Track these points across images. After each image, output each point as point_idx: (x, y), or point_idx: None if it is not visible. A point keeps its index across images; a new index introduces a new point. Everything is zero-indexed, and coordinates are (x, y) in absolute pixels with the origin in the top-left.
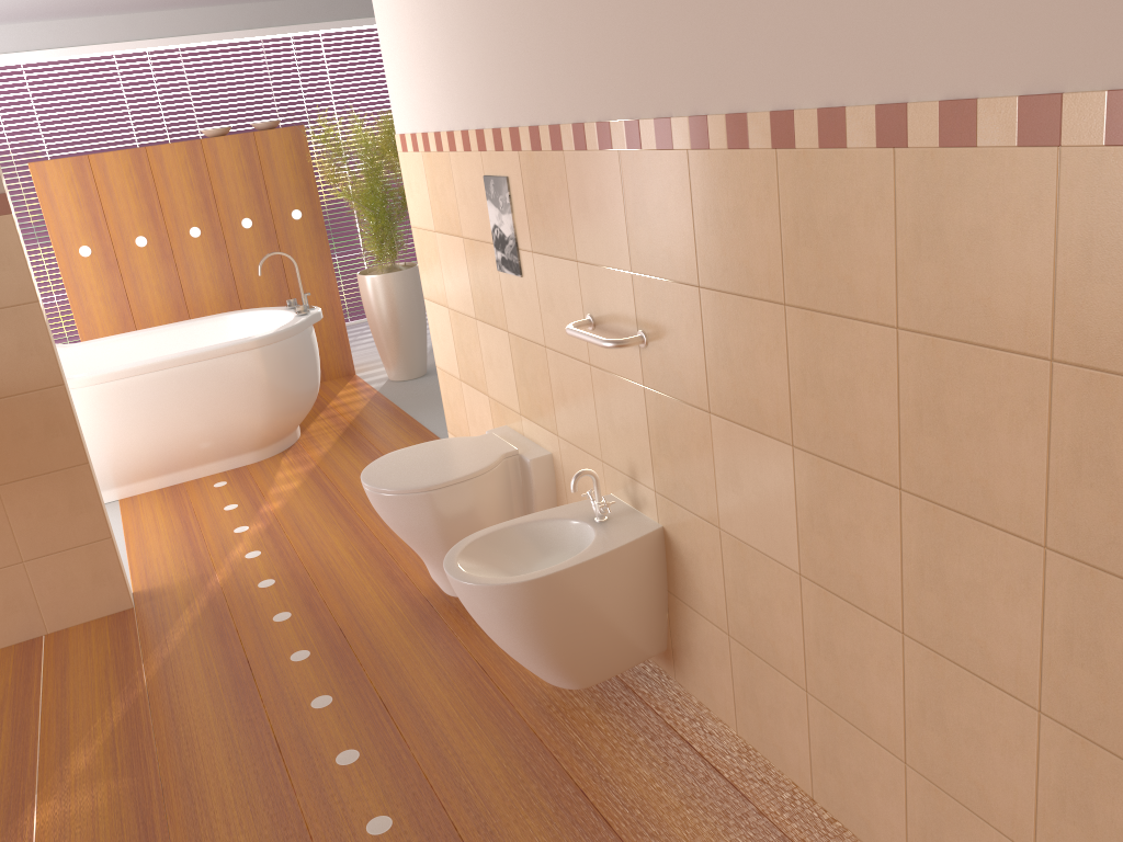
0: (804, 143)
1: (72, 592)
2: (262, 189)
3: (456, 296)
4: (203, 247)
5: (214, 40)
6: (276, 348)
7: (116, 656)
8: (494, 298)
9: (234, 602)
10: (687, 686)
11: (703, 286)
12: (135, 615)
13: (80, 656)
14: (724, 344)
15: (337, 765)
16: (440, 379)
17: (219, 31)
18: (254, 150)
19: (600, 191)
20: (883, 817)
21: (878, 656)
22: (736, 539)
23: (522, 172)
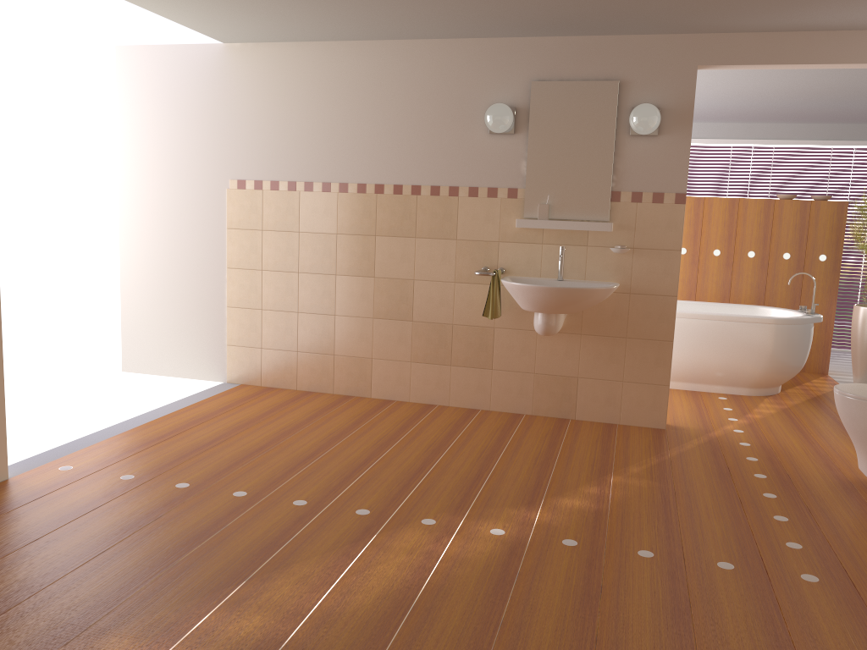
0: None
1: (639, 407)
2: (804, 236)
3: None
4: (752, 264)
5: (798, 144)
6: (786, 328)
7: (654, 442)
8: None
9: (723, 445)
10: None
11: None
12: (665, 432)
13: (635, 436)
14: None
15: (773, 518)
16: None
17: (804, 139)
18: (807, 212)
19: None
20: None
21: None
22: None
23: None
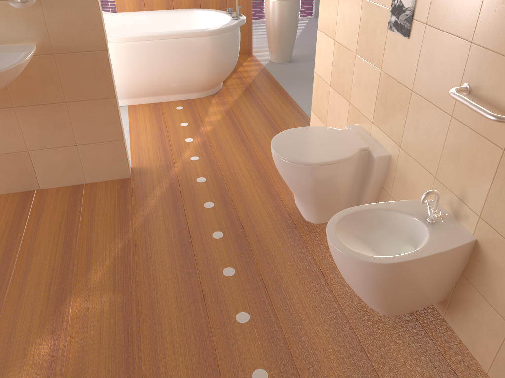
0: None
1: (100, 165)
2: None
3: (344, 35)
4: None
5: None
6: (220, 37)
7: (120, 207)
8: (376, 45)
9: (183, 188)
10: (452, 326)
11: None
12: (131, 183)
13: (101, 202)
14: None
15: (236, 322)
16: (314, 80)
17: None
18: None
19: None
20: None
21: None
22: None
23: None
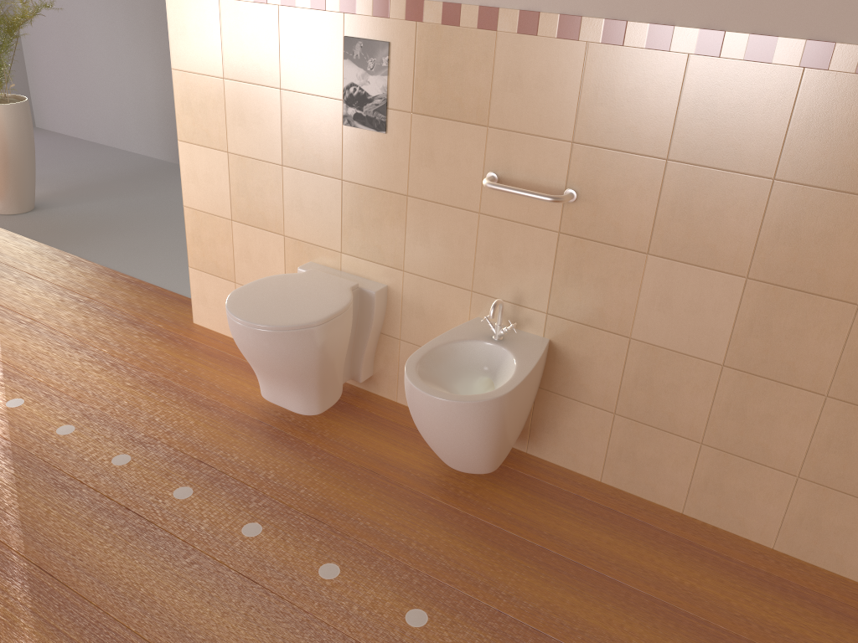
0: (839, 67)
1: None
2: None
3: (249, 142)
4: None
5: None
6: None
7: None
8: (325, 149)
9: (45, 454)
10: (541, 455)
11: (673, 160)
12: None
13: None
14: (685, 204)
15: (327, 580)
16: (188, 218)
17: None
18: None
19: (547, 72)
20: (760, 513)
21: (794, 412)
22: (650, 345)
23: (417, 41)
